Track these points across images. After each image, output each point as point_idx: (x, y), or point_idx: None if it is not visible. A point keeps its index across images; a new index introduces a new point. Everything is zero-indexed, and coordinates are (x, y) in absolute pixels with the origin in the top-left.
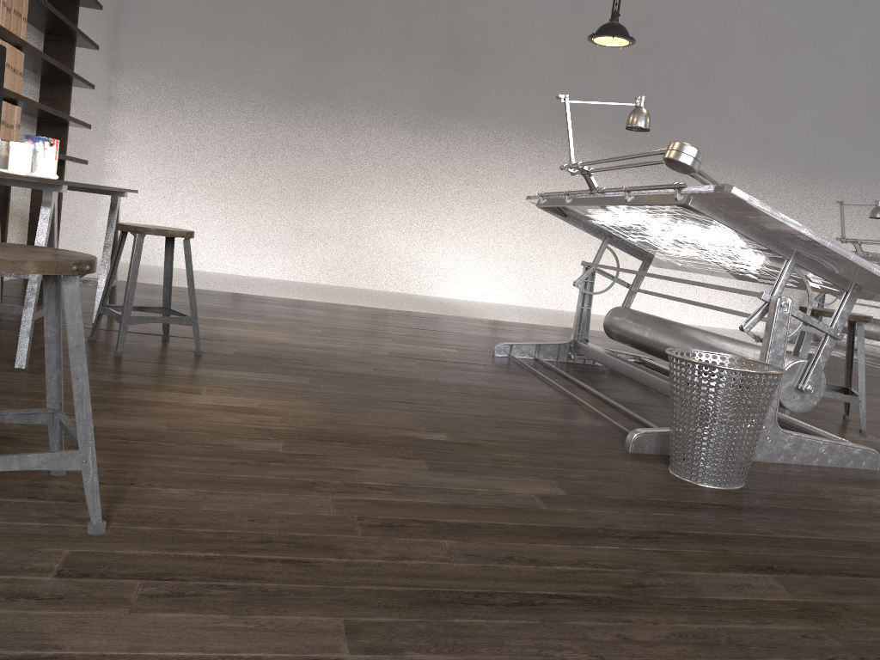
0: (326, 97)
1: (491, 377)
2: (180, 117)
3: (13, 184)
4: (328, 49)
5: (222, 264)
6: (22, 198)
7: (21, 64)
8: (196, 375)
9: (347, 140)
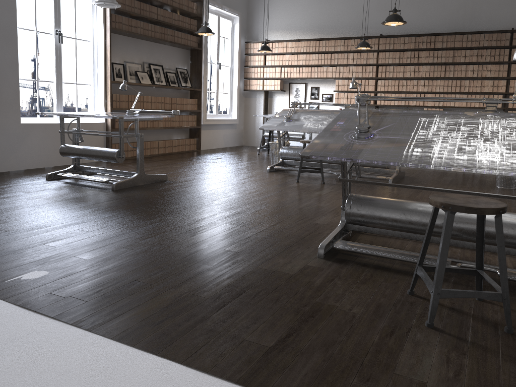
0: None
1: None
2: None
3: None
4: None
5: None
6: None
7: None
8: None
9: None
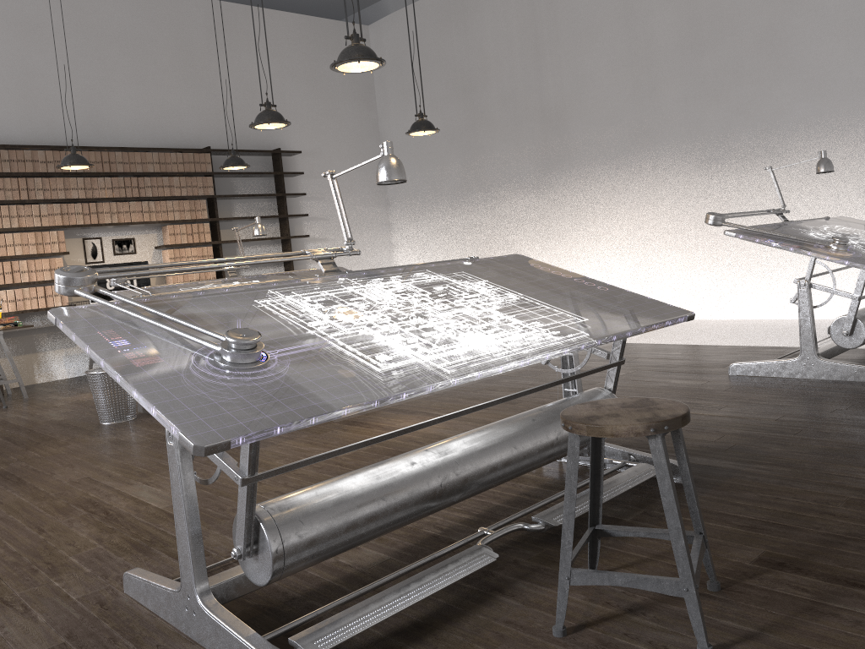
0: (480, 185)
1: None
2: (417, 224)
3: None
4: (475, 151)
5: None
6: None
7: (210, 251)
8: None
9: (497, 211)
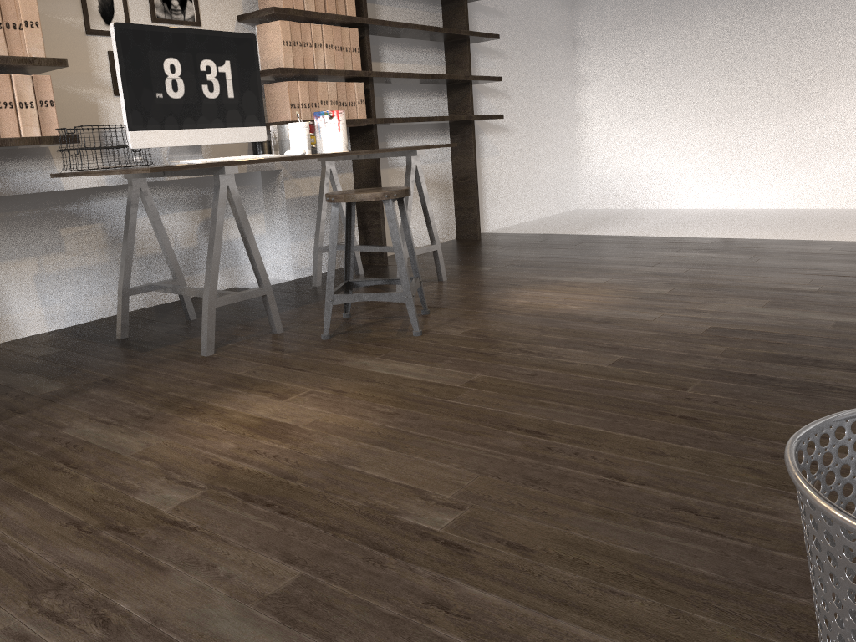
0: None
1: (832, 383)
2: (642, 38)
3: (196, 173)
4: None
5: (705, 198)
6: (438, 166)
7: (355, 40)
8: (346, 368)
9: None
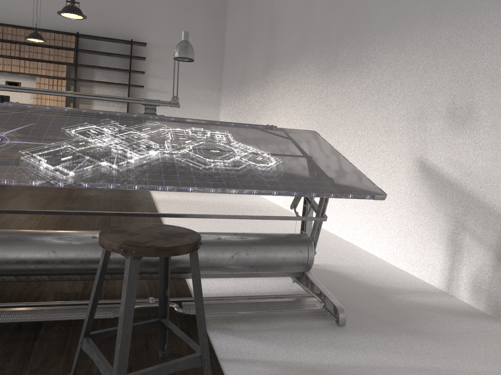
0: (245, 80)
1: None
2: (226, 106)
3: None
4: (247, 54)
5: None
6: None
7: (64, 98)
8: None
9: (247, 101)
